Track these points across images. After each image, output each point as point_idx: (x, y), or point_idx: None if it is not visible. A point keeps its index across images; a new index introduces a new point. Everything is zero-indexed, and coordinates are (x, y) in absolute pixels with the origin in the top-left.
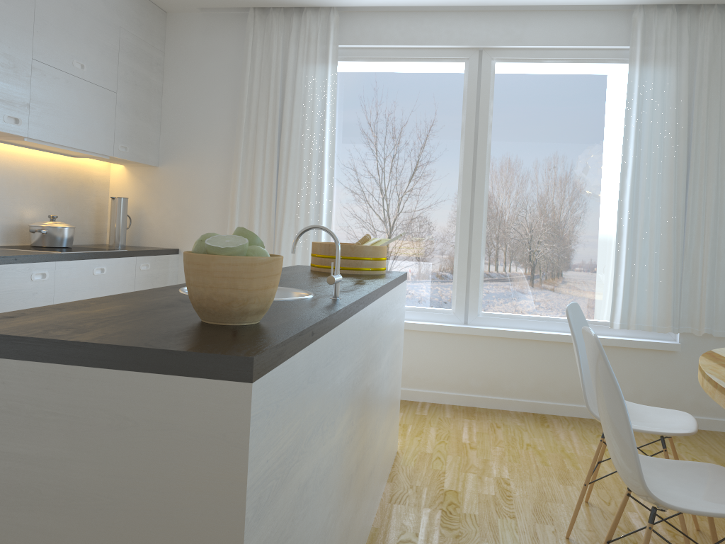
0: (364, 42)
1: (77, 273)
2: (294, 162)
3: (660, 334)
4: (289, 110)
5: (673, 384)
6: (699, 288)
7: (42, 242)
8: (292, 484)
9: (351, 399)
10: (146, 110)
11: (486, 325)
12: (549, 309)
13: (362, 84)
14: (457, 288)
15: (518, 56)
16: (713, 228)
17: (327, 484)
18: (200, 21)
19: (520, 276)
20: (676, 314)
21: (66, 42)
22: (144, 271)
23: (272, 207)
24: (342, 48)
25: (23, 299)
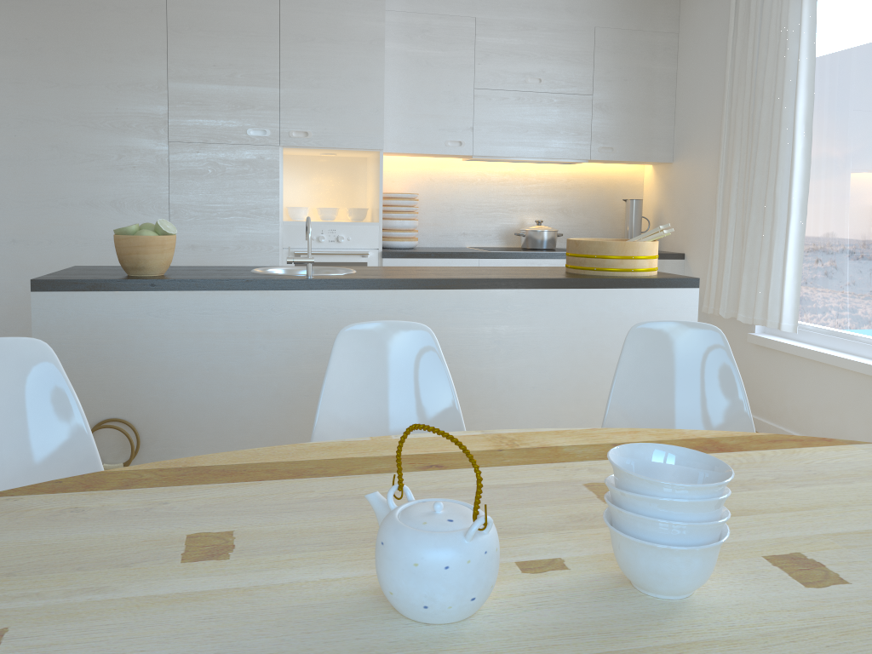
0: None
1: None
2: (765, 138)
3: None
4: (763, 70)
5: None
6: None
7: (522, 244)
8: (121, 369)
9: (311, 361)
10: (645, 103)
11: None
12: None
13: (863, 5)
14: None
15: None
16: None
17: (228, 404)
18: None
19: None
20: None
21: (516, 64)
22: None
23: (744, 200)
24: None
25: None
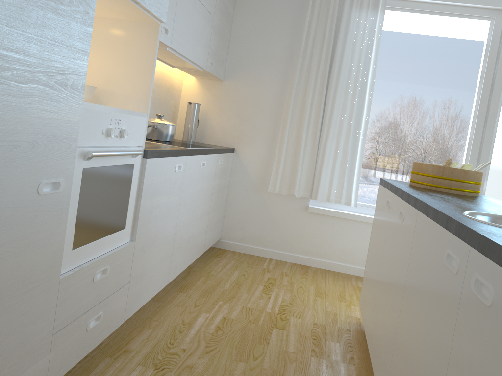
0: None
1: (194, 166)
2: (341, 89)
3: None
4: (341, 46)
5: None
6: None
7: (153, 136)
8: None
9: None
10: (224, 34)
11: None
12: None
13: (400, 30)
14: None
15: None
16: None
17: None
18: None
19: None
20: None
21: None
22: (219, 165)
23: (319, 123)
24: None
25: (169, 188)
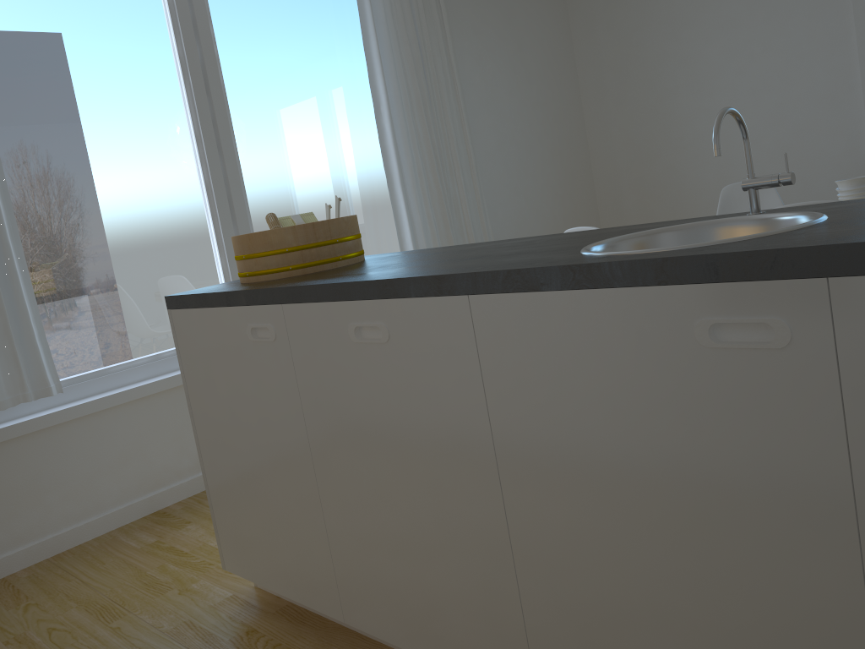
0: None
1: None
2: None
3: None
4: None
5: None
6: (464, 226)
7: None
8: None
9: None
10: None
11: None
12: None
13: None
14: None
15: None
16: (460, 162)
17: None
18: None
19: None
20: None
21: None
22: None
23: None
24: None
25: None
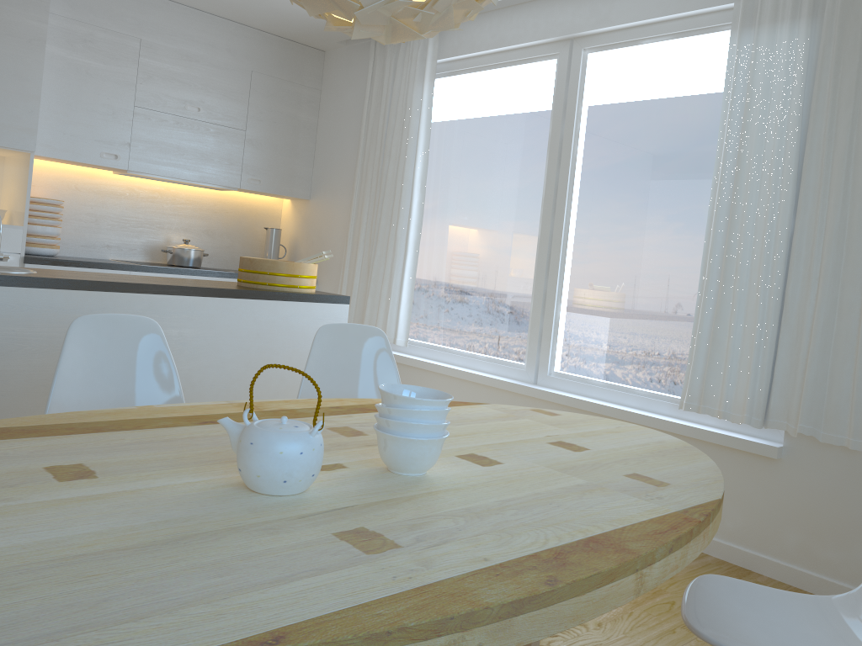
0: (460, 52)
1: None
2: (391, 189)
3: (766, 431)
4: (392, 135)
5: (771, 509)
6: (803, 362)
7: (169, 261)
8: None
9: None
10: (290, 145)
11: (555, 388)
12: (628, 376)
13: (465, 99)
14: (529, 338)
15: (611, 41)
16: (829, 267)
17: None
18: (344, 55)
19: (598, 329)
20: (759, 397)
21: (177, 90)
22: None
23: (371, 238)
24: (448, 62)
25: None
